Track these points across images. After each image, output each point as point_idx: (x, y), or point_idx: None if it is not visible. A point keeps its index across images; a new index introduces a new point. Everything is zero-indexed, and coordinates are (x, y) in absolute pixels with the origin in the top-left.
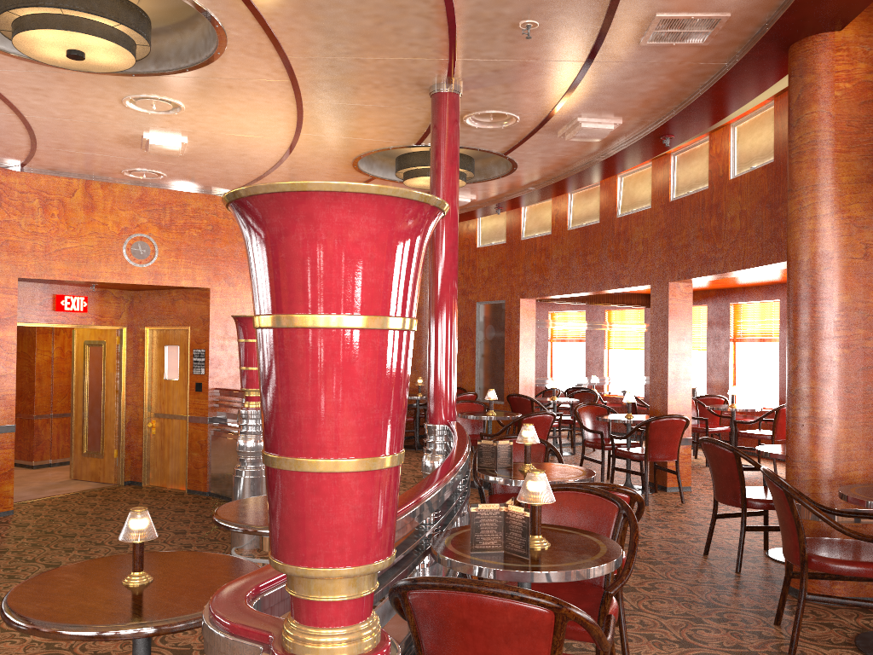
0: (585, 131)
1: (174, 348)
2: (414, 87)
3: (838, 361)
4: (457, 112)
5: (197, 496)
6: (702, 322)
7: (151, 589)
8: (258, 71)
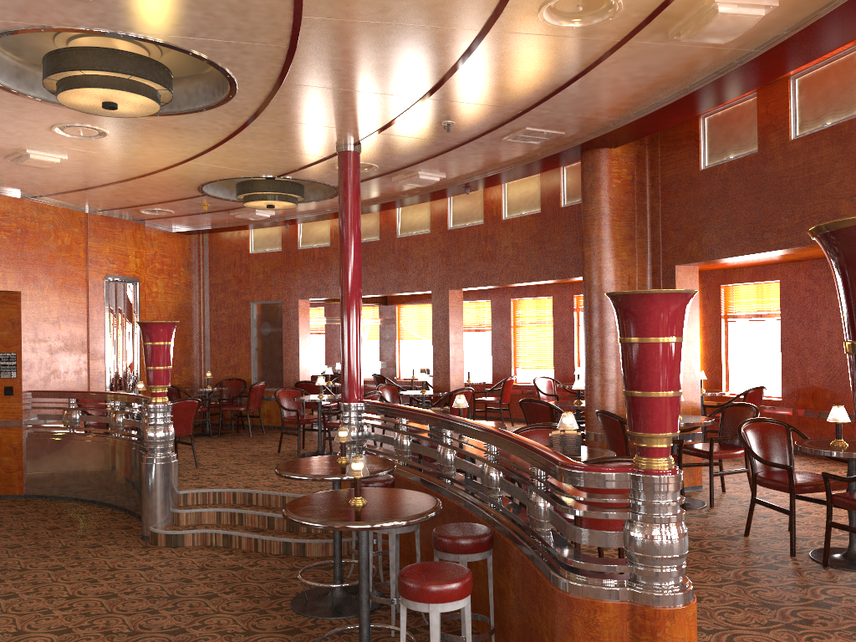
0: (419, 181)
1: None
2: (327, 144)
3: (617, 345)
4: (360, 166)
5: (14, 500)
6: (428, 317)
7: (378, 504)
8: (218, 122)
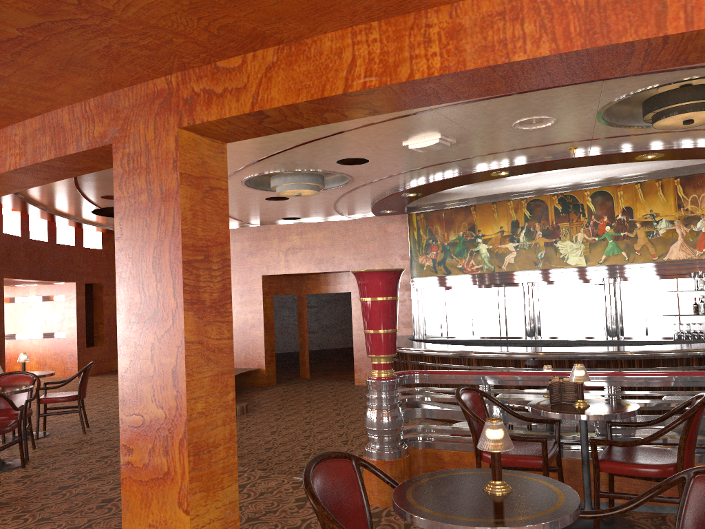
0: None
1: None
2: None
3: None
4: None
5: None
6: None
7: (539, 397)
8: None
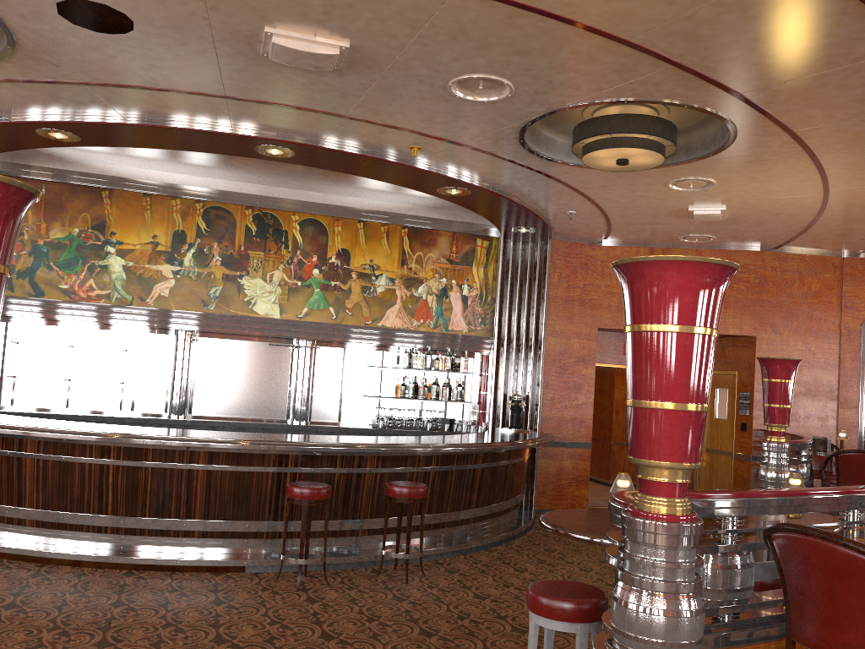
0: None
1: (723, 390)
2: None
3: None
4: None
5: None
6: None
7: None
8: (770, 145)
